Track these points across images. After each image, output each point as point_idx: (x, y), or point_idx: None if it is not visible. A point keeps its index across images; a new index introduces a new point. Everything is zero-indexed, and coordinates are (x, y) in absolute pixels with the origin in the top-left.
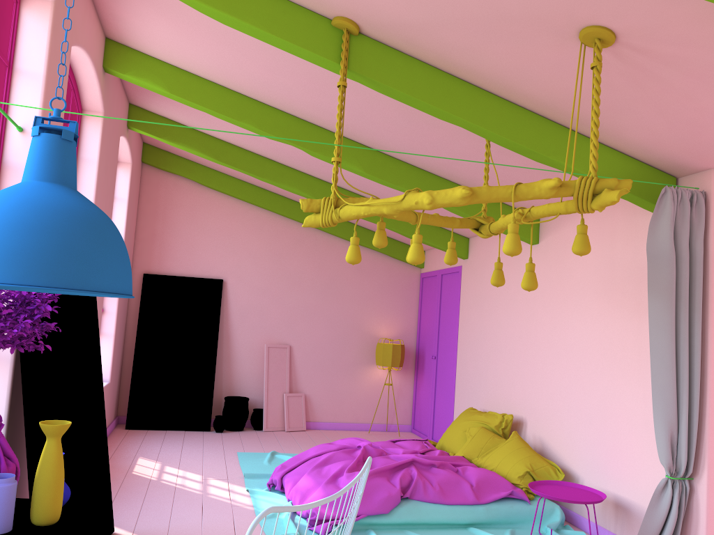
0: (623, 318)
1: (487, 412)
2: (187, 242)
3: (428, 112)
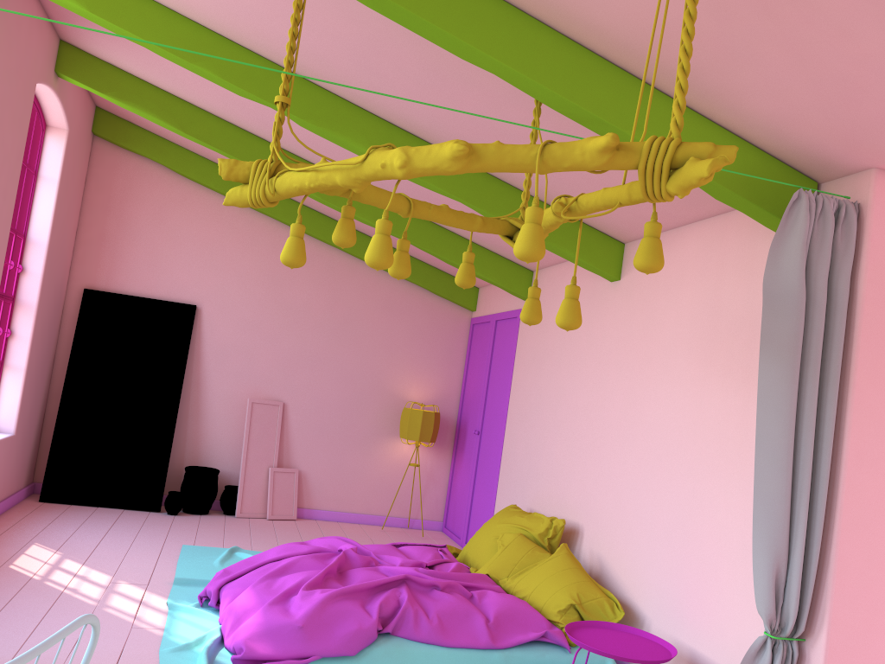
0: (724, 391)
1: (531, 514)
2: (149, 250)
3: (443, 45)
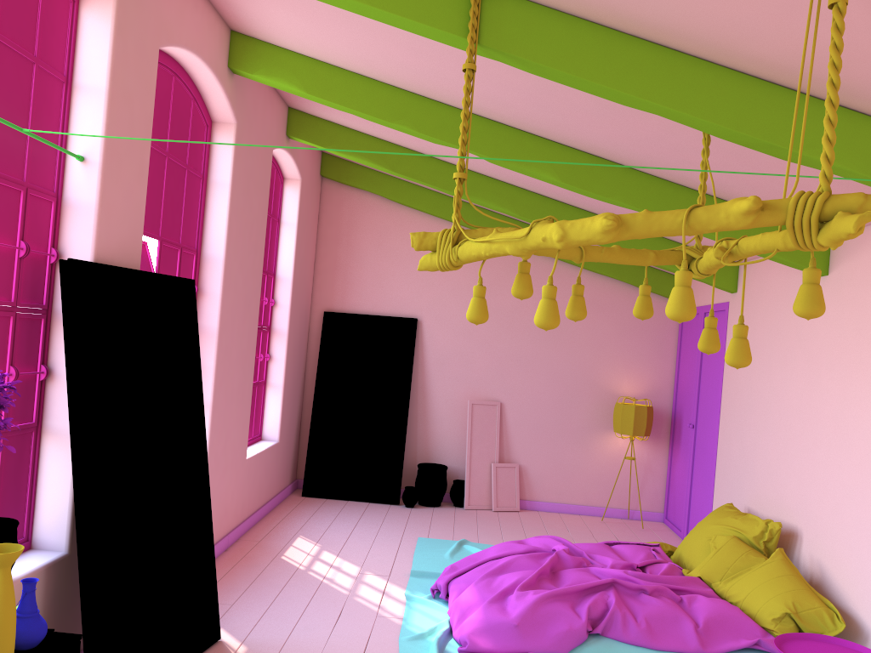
0: None
1: (746, 515)
2: (374, 273)
3: (604, 96)
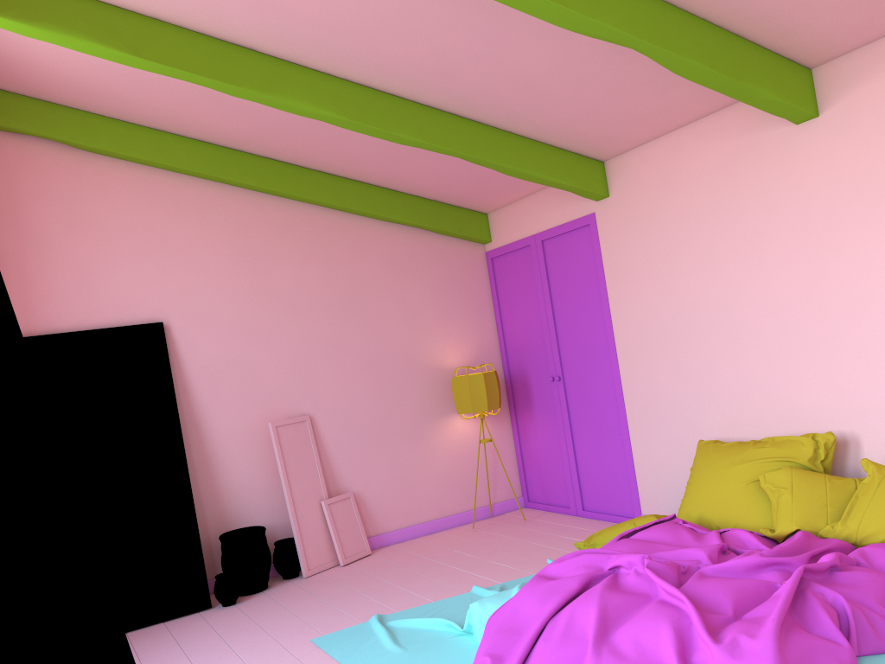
0: None
1: (772, 440)
2: (74, 264)
3: None
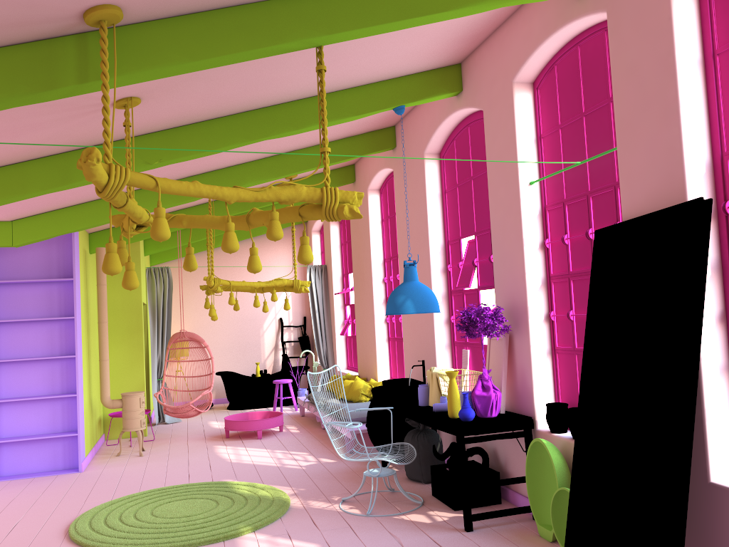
0: None
1: None
2: None
3: (212, 60)
